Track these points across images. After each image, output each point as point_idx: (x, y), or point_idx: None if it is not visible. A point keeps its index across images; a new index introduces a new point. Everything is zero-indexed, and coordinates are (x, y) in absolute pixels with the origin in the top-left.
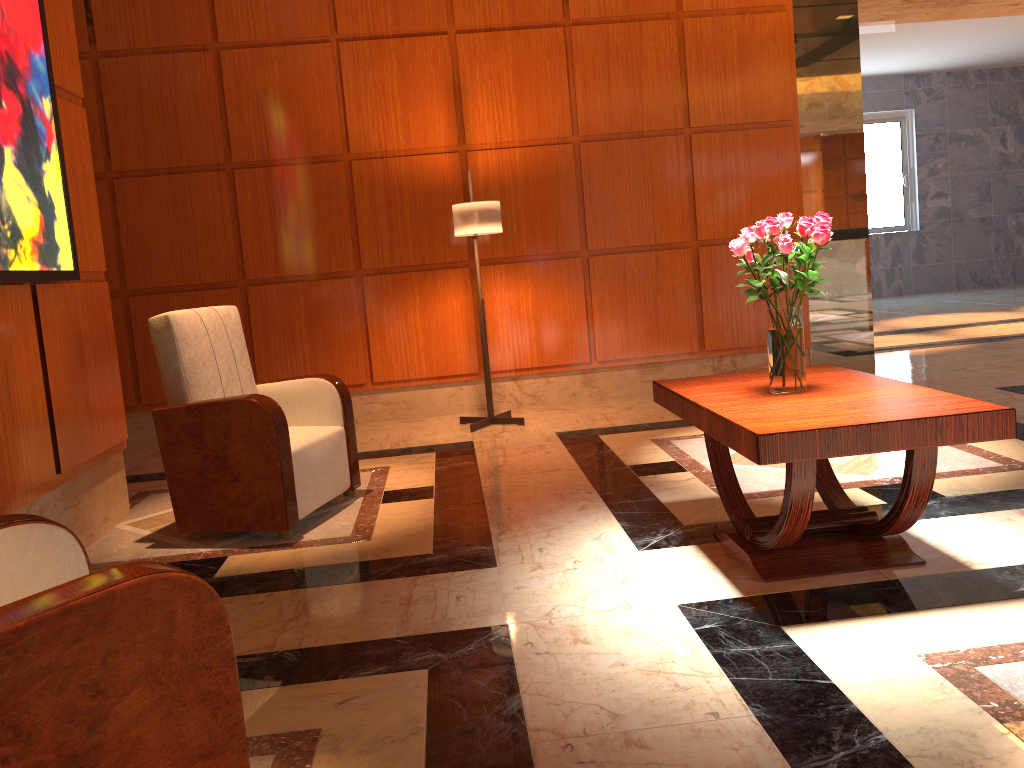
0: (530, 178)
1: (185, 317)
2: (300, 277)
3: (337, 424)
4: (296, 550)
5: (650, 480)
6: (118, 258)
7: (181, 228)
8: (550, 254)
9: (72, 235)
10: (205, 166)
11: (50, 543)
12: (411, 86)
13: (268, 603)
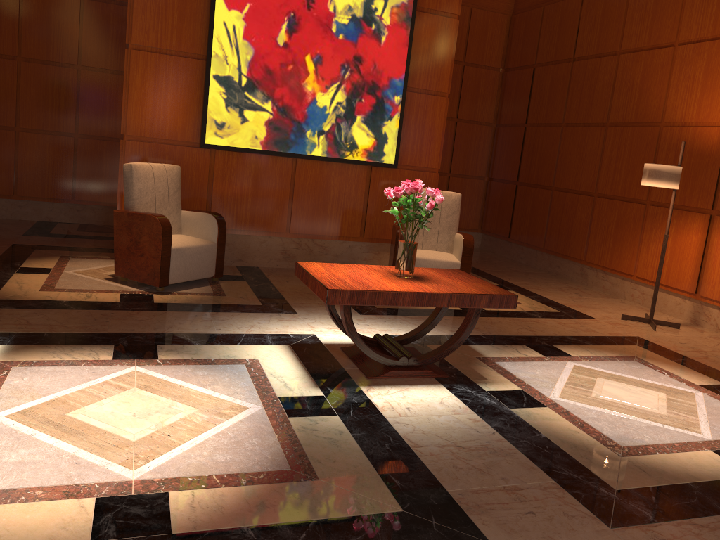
0: None
1: None
2: (620, 198)
3: (459, 260)
4: None
5: (517, 346)
6: (556, 169)
7: (579, 157)
8: None
9: (397, 150)
10: (598, 123)
11: (211, 220)
12: (710, 76)
13: None
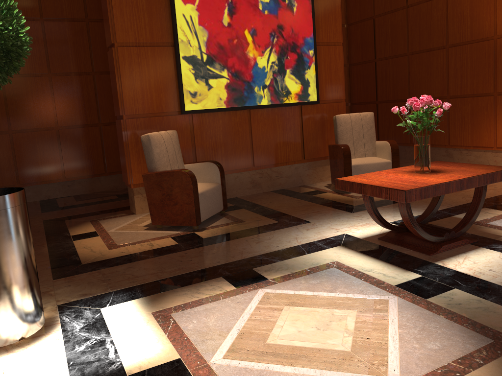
0: None
1: (342, 116)
2: (470, 95)
3: (389, 159)
4: (339, 195)
5: (482, 210)
6: (408, 86)
7: (428, 74)
8: None
9: (317, 90)
10: (439, 47)
11: (212, 167)
12: None
13: (301, 203)
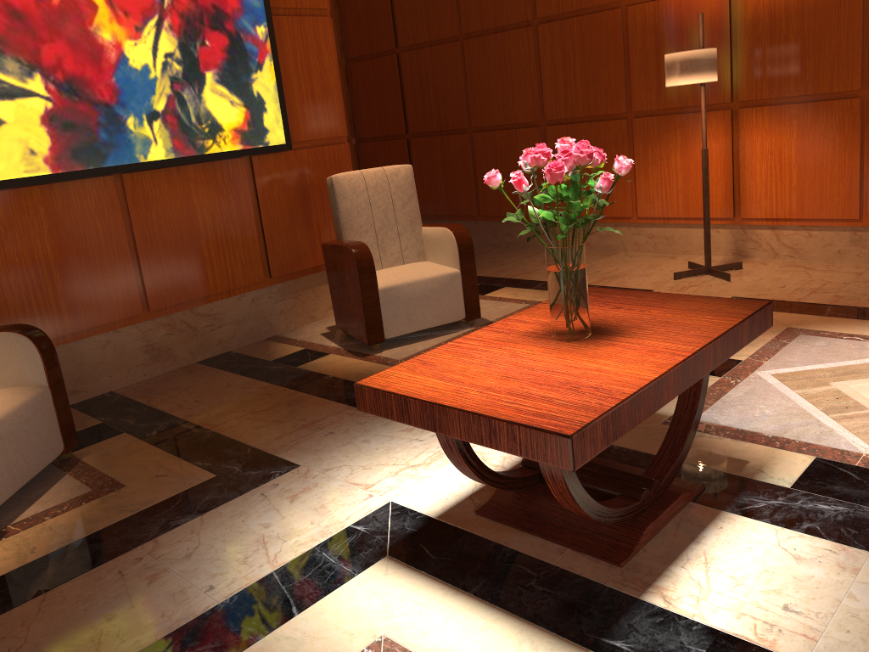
0: (805, 7)
1: (347, 178)
2: (584, 118)
3: (456, 267)
4: (358, 361)
5: None
6: (467, 102)
7: (503, 78)
8: (823, 94)
9: (284, 119)
10: (519, 23)
11: (18, 344)
12: None
13: (272, 396)
